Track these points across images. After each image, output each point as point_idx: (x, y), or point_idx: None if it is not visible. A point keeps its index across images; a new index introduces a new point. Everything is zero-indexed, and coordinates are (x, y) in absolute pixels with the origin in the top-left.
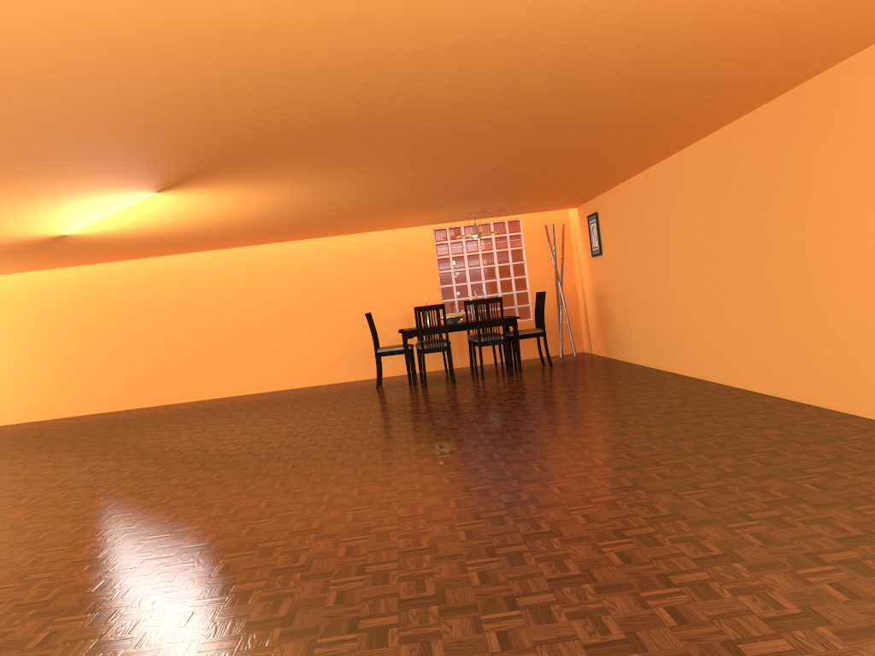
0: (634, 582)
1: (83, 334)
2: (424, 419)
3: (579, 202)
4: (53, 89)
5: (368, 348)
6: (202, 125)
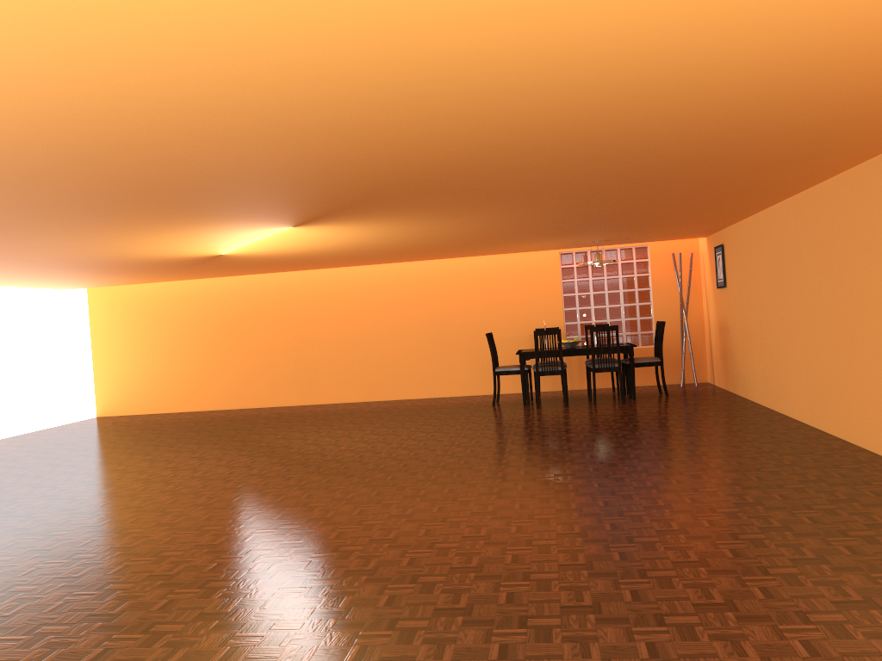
0: (632, 617)
1: (236, 336)
2: (522, 443)
3: (707, 233)
4: (200, 165)
5: (490, 364)
6: (323, 184)
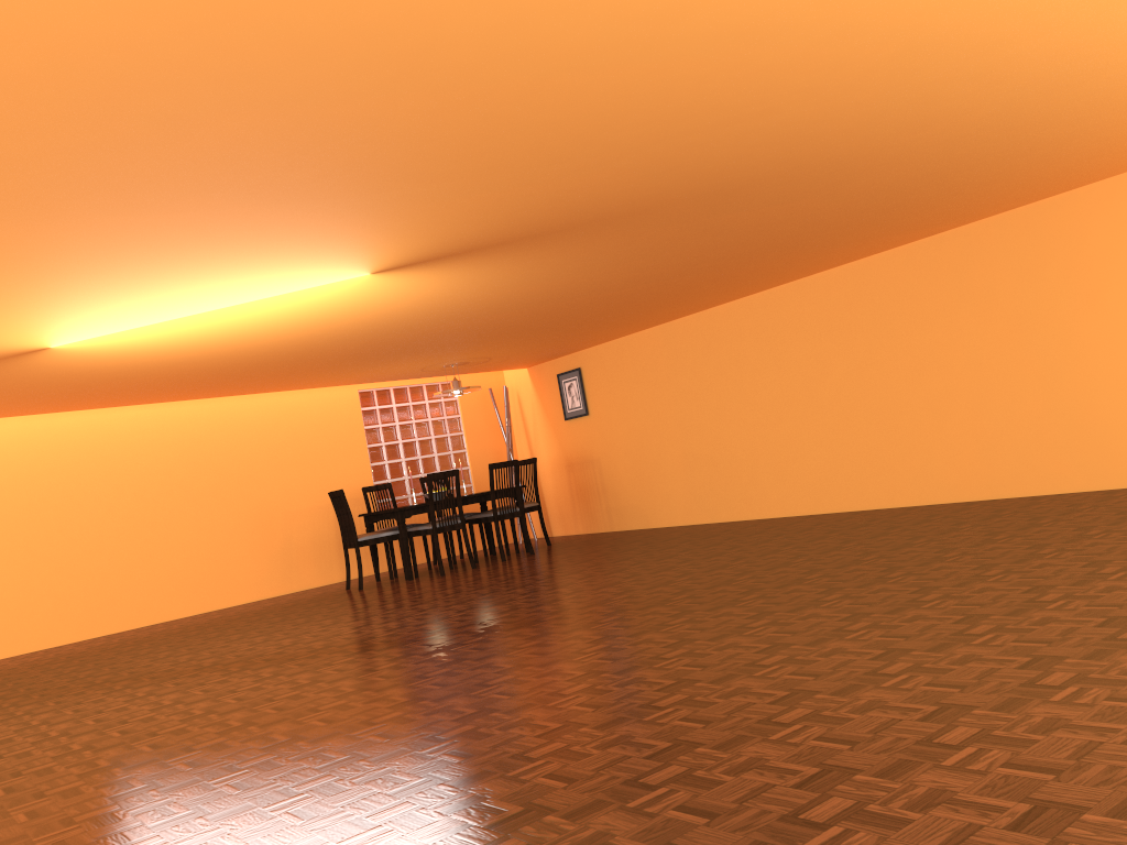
0: None
1: None
2: (608, 572)
3: (549, 359)
4: (762, 93)
5: (285, 550)
6: (686, 173)
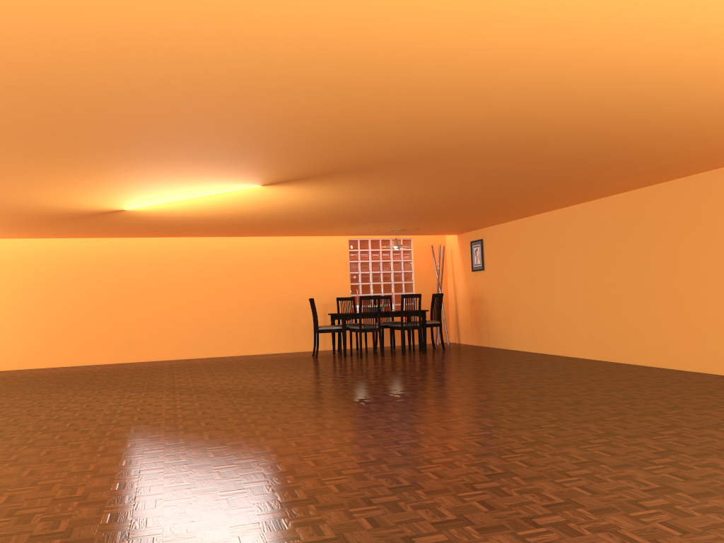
0: None
1: (50, 297)
2: (417, 375)
3: (466, 231)
4: (382, 108)
5: (291, 327)
6: (398, 144)
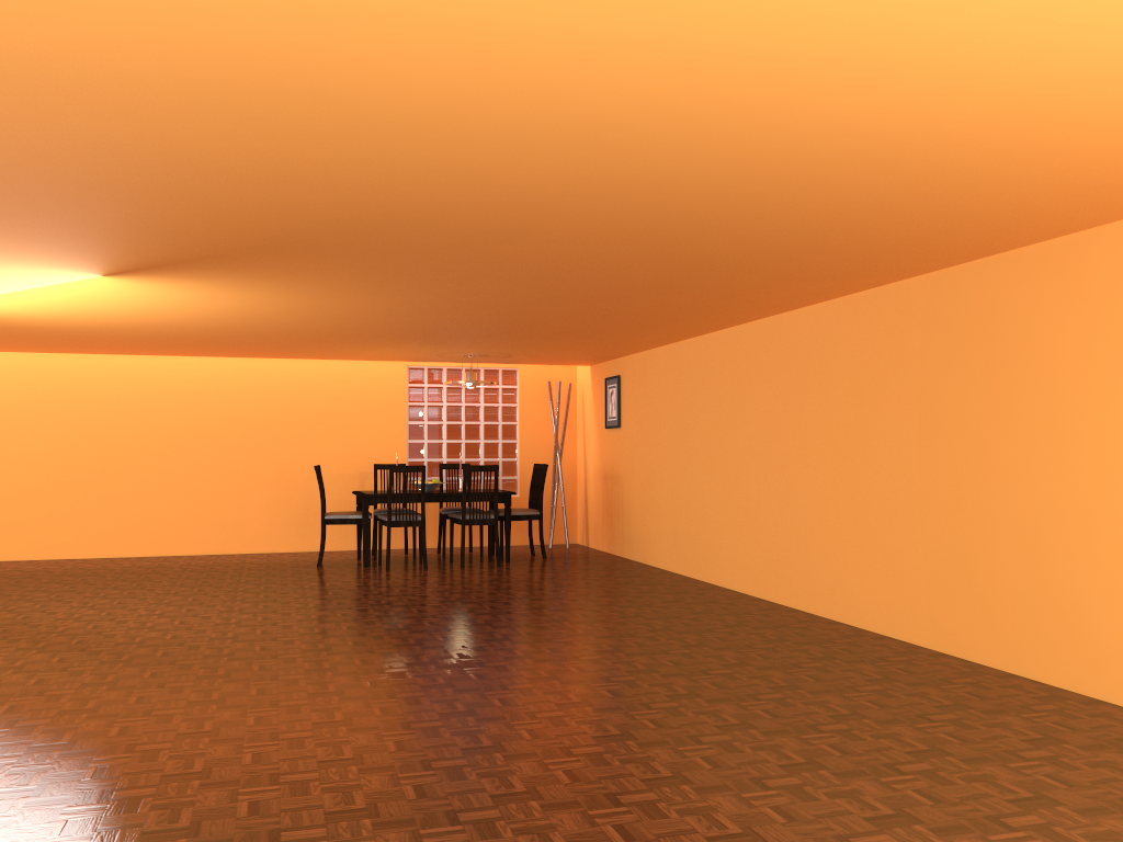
0: None
1: None
2: (413, 616)
3: (598, 360)
4: (95, 136)
5: (303, 510)
6: (243, 209)
